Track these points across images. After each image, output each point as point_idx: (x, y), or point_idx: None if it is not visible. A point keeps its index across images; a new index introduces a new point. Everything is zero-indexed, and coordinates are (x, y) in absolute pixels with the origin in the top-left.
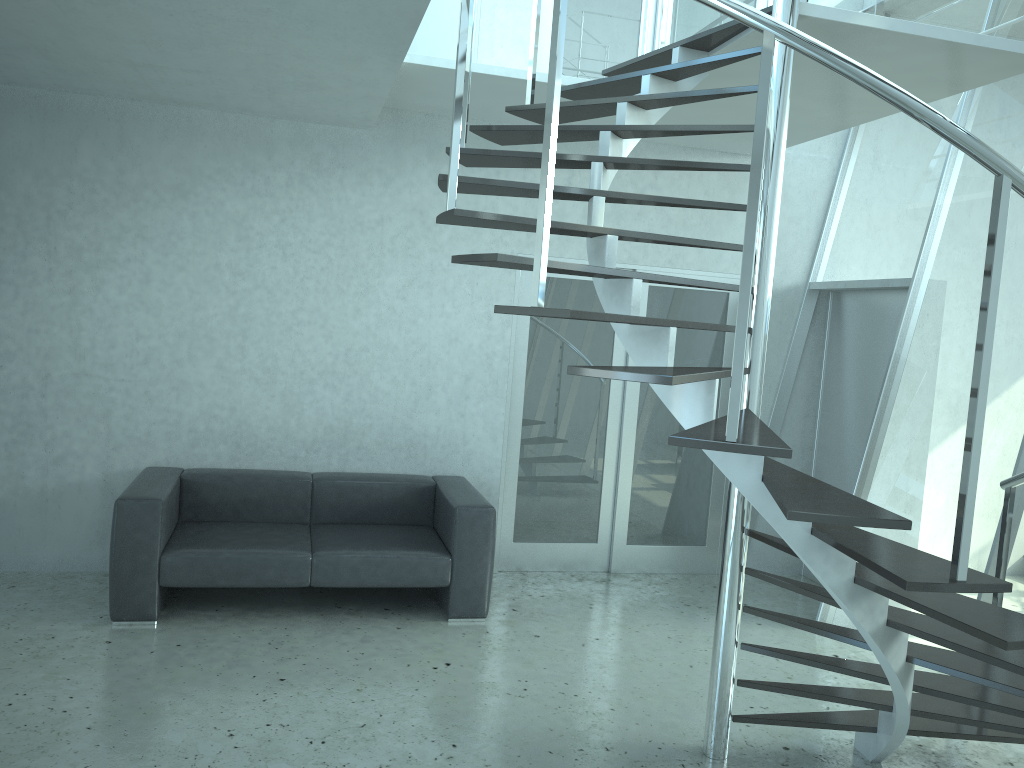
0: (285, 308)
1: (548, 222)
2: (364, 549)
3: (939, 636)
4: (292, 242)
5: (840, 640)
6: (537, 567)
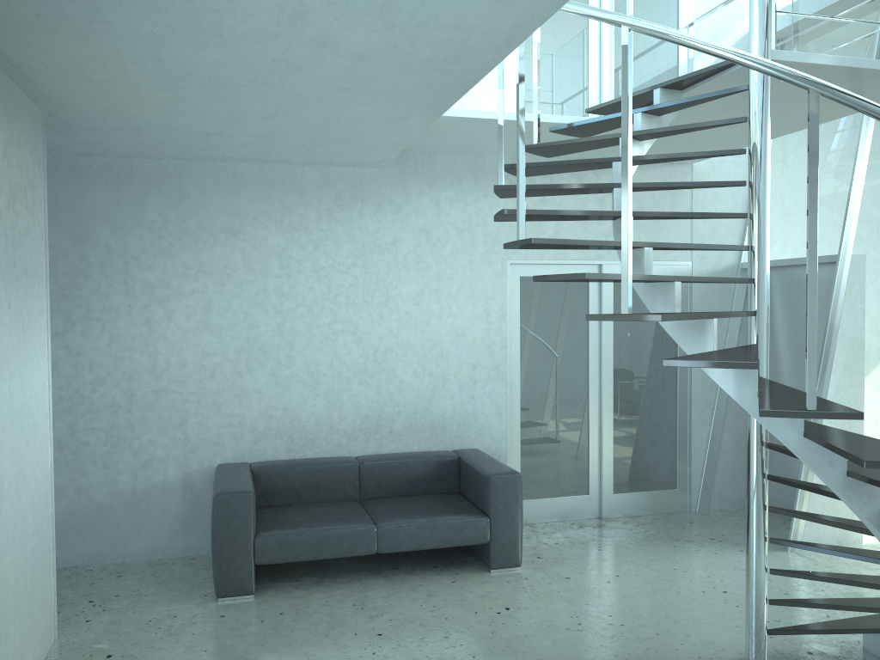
0: (322, 321)
1: (630, 246)
2: (417, 518)
3: None
4: (324, 266)
5: (860, 559)
6: (542, 519)
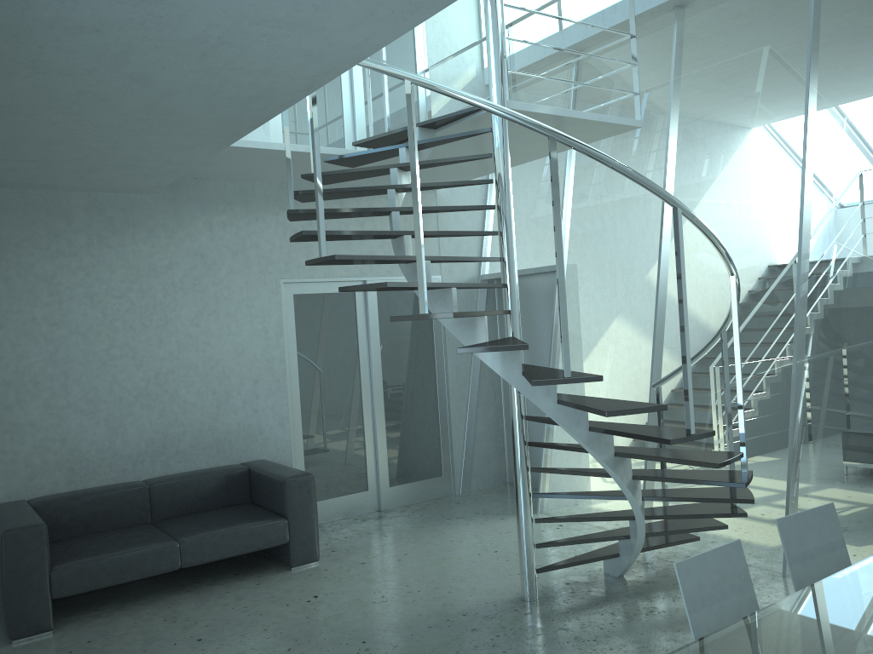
0: (99, 347)
1: (423, 258)
2: (218, 528)
3: (665, 477)
4: (98, 291)
5: (600, 498)
6: (328, 519)
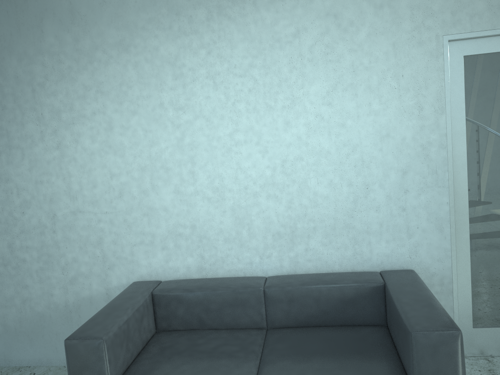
0: (223, 132)
1: None
2: None
3: None
4: (220, 71)
5: None
6: None
